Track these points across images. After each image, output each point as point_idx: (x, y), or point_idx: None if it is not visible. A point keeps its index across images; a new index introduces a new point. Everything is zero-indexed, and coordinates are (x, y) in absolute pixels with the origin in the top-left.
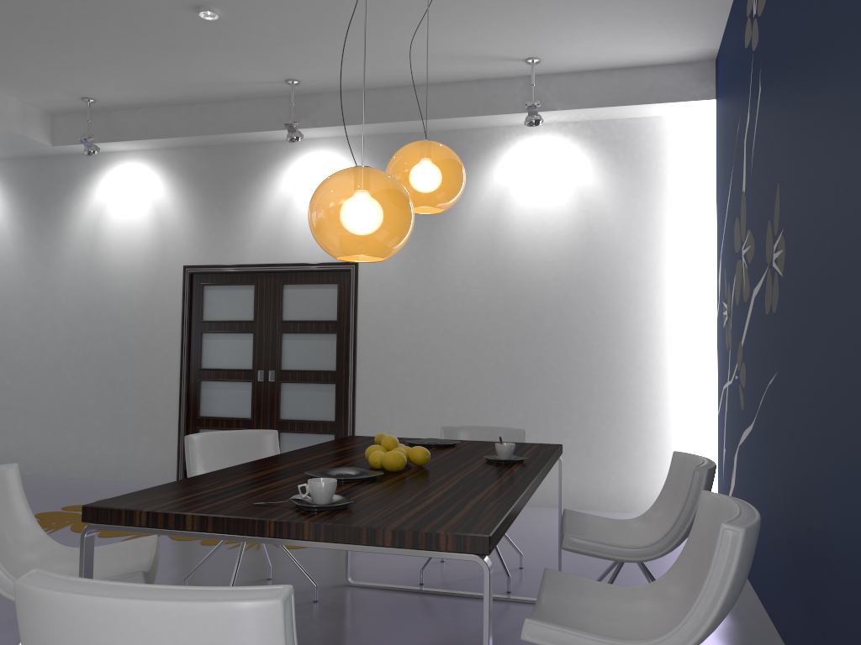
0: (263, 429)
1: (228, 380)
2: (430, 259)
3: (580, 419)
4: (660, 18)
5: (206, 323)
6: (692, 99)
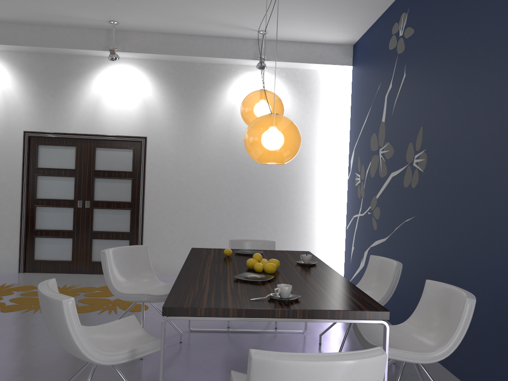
0: (81, 237)
1: (56, 206)
2: (192, 138)
3: (274, 231)
4: (338, 22)
5: (40, 169)
6: (341, 64)
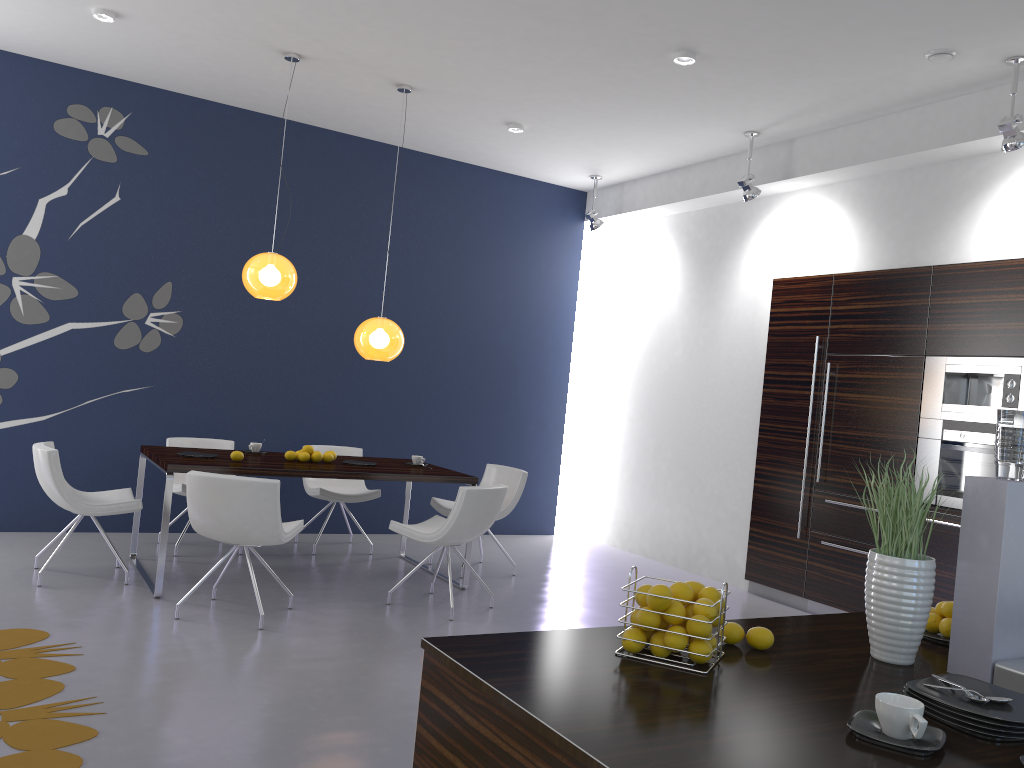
0: None
1: None
2: None
3: None
4: None
5: None
6: None
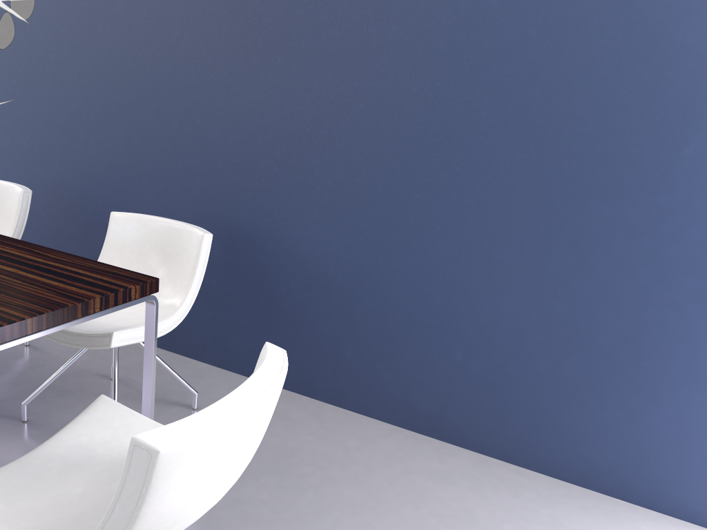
0: None
1: None
2: None
3: None
4: None
5: None
6: None
